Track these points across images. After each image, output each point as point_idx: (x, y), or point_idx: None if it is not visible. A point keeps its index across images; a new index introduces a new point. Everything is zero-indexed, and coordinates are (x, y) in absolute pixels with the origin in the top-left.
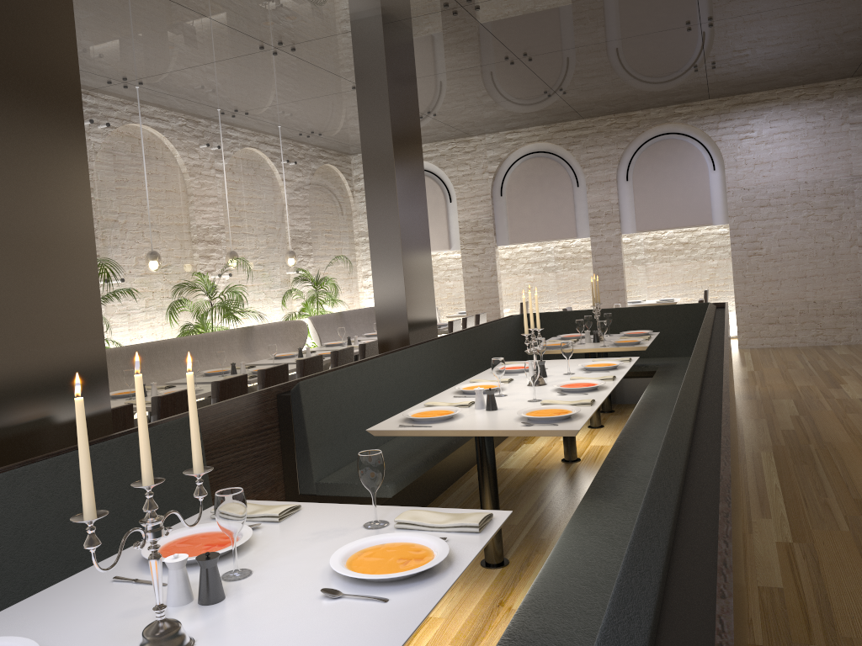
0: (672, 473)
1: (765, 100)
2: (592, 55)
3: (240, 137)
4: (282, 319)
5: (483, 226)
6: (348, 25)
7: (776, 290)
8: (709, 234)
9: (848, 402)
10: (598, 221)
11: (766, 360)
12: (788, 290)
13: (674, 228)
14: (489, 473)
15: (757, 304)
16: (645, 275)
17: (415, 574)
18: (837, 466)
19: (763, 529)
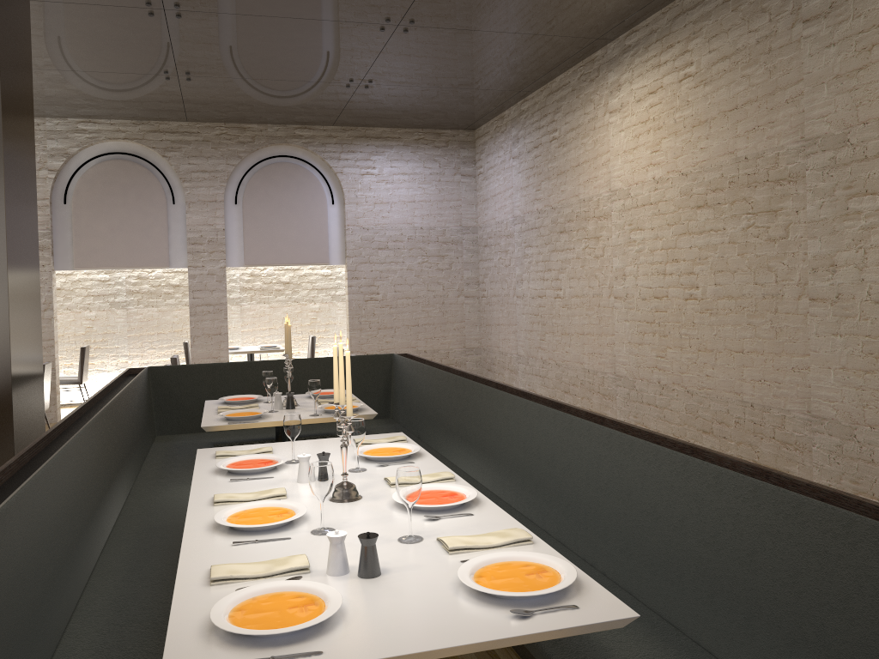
0: None
1: (387, 137)
2: (257, 33)
3: None
4: None
5: None
6: None
7: (391, 338)
8: (312, 274)
9: None
10: (199, 249)
11: None
12: (402, 339)
13: (288, 264)
14: None
15: (372, 352)
16: (240, 317)
17: None
18: None
19: None
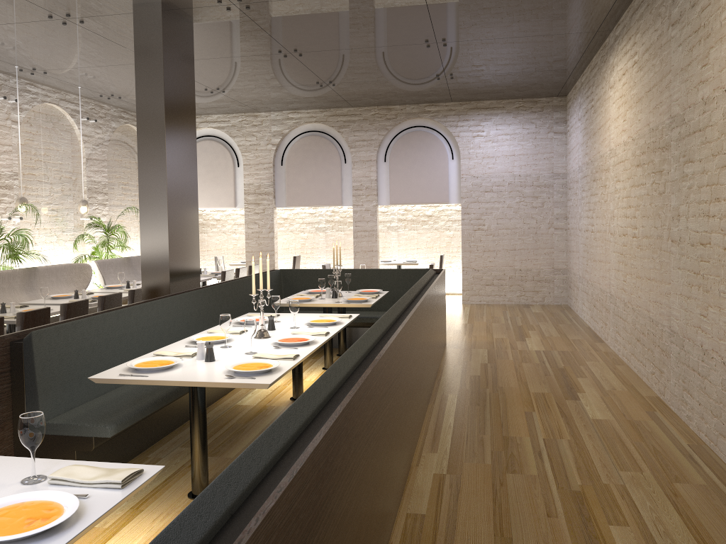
0: (273, 443)
1: (494, 107)
2: (352, 57)
3: (40, 93)
4: (73, 260)
5: (265, 190)
6: (131, 7)
7: (493, 259)
8: (448, 210)
9: (527, 353)
10: (359, 193)
11: (479, 314)
12: (501, 259)
13: (419, 203)
14: (199, 417)
15: (478, 268)
16: (397, 239)
17: (35, 534)
18: (500, 408)
19: (428, 462)
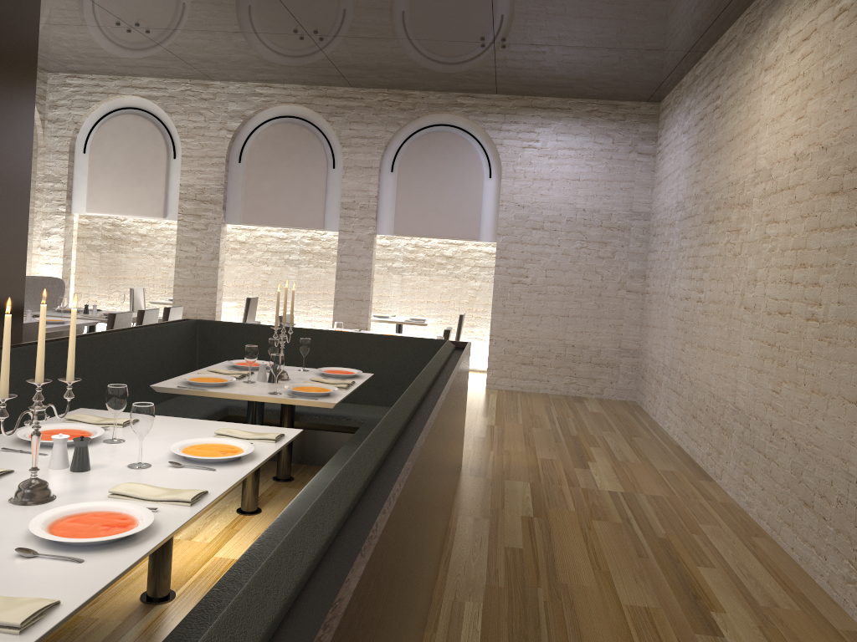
0: None
1: (556, 108)
2: None
3: None
4: None
5: (211, 196)
6: None
7: (535, 327)
8: (476, 251)
9: (596, 497)
10: (350, 214)
11: (511, 410)
12: (548, 328)
13: (437, 237)
14: None
15: (513, 339)
16: (400, 286)
17: None
18: None
19: None
